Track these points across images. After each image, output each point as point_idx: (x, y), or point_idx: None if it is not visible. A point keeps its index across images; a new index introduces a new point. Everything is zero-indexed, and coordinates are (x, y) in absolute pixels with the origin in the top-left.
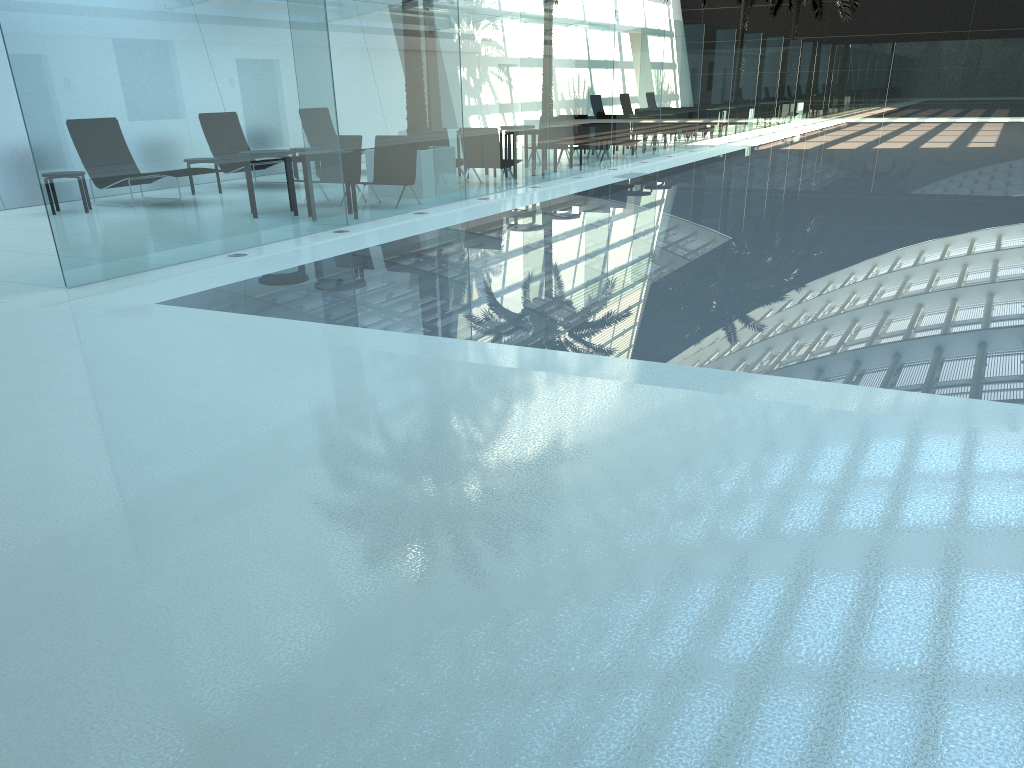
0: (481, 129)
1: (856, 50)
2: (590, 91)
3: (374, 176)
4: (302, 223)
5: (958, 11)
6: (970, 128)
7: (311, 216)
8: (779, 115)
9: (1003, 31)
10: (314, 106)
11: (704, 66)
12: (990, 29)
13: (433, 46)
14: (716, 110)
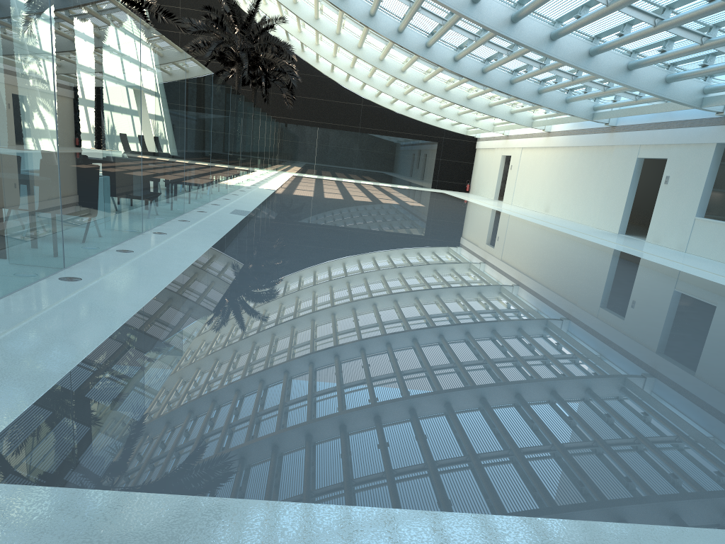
0: (151, 164)
1: (293, 128)
2: (202, 137)
3: (85, 210)
4: (26, 270)
5: (352, 114)
6: (384, 190)
7: (34, 260)
8: (265, 167)
9: (379, 130)
10: (39, 123)
11: (243, 127)
12: (371, 128)
13: (126, 75)
14: (246, 160)
